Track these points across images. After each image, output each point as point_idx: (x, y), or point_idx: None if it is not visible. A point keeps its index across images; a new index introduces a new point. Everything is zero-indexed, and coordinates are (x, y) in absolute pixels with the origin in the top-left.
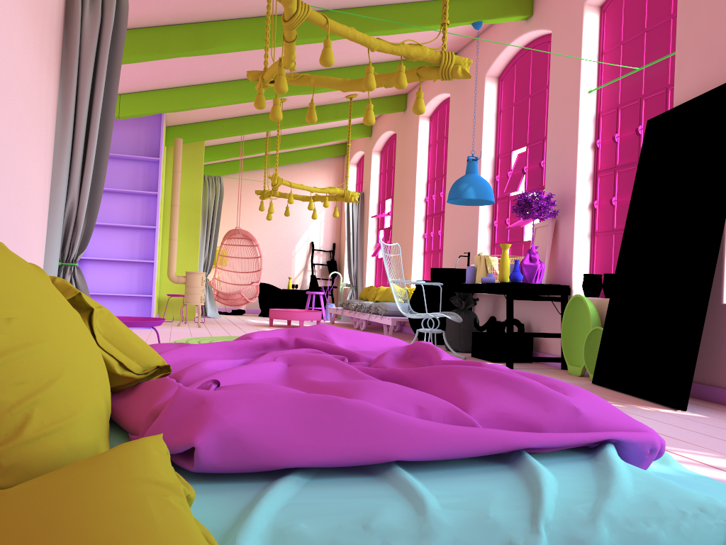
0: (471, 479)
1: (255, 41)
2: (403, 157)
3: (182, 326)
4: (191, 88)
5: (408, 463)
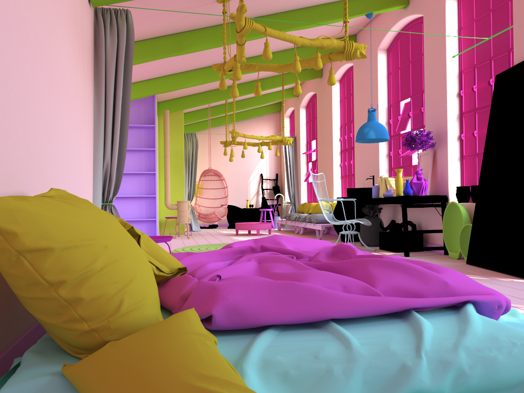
0: (379, 328)
1: (216, 42)
2: (322, 110)
3: (177, 238)
4: (173, 76)
5: (339, 320)
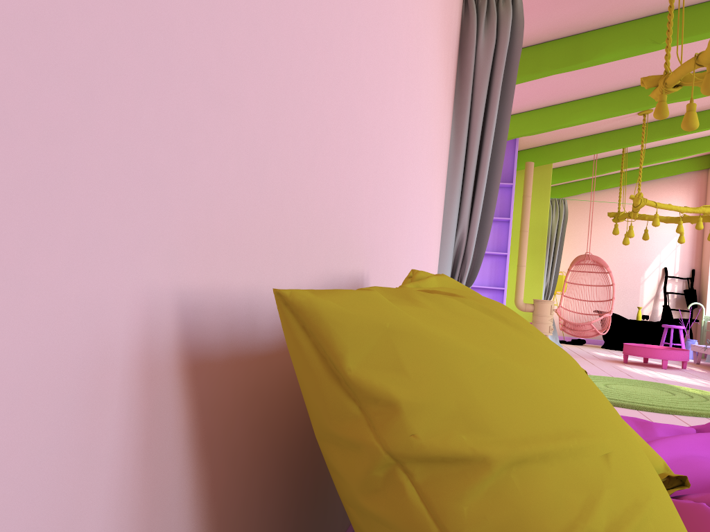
0: None
1: (642, 45)
2: None
3: None
4: (551, 108)
5: None
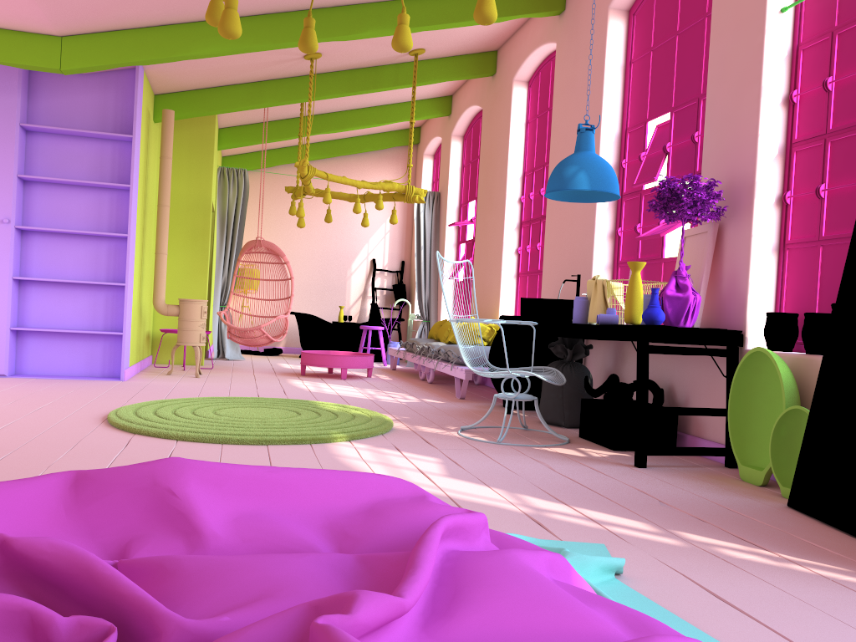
0: None
1: None
2: (491, 141)
3: (175, 374)
4: (168, 28)
5: None
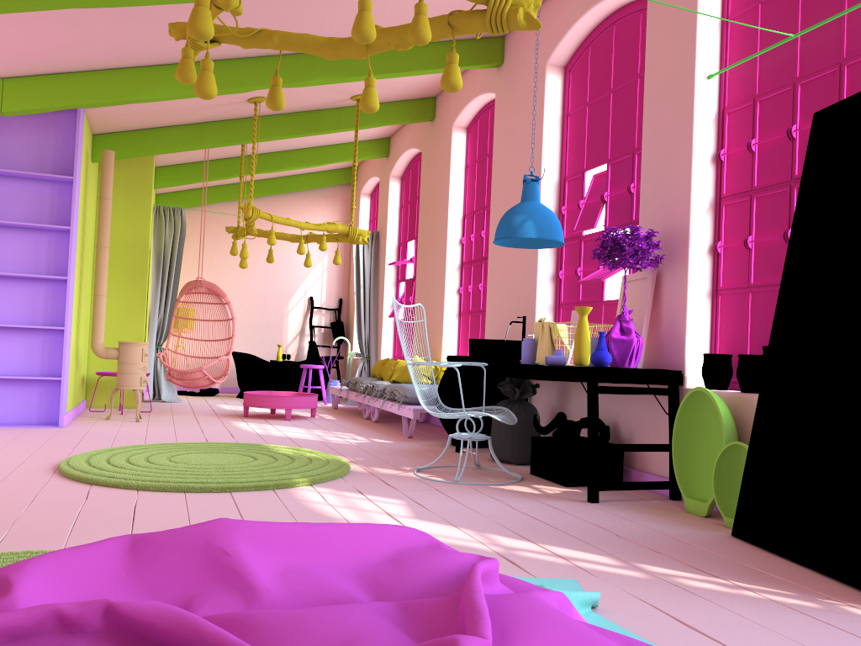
0: None
1: None
2: (431, 184)
3: (113, 419)
4: (115, 72)
5: None
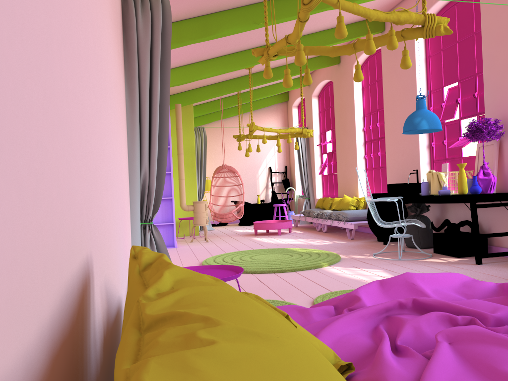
0: None
1: (247, 24)
2: (341, 99)
3: (194, 241)
4: (189, 66)
5: None
